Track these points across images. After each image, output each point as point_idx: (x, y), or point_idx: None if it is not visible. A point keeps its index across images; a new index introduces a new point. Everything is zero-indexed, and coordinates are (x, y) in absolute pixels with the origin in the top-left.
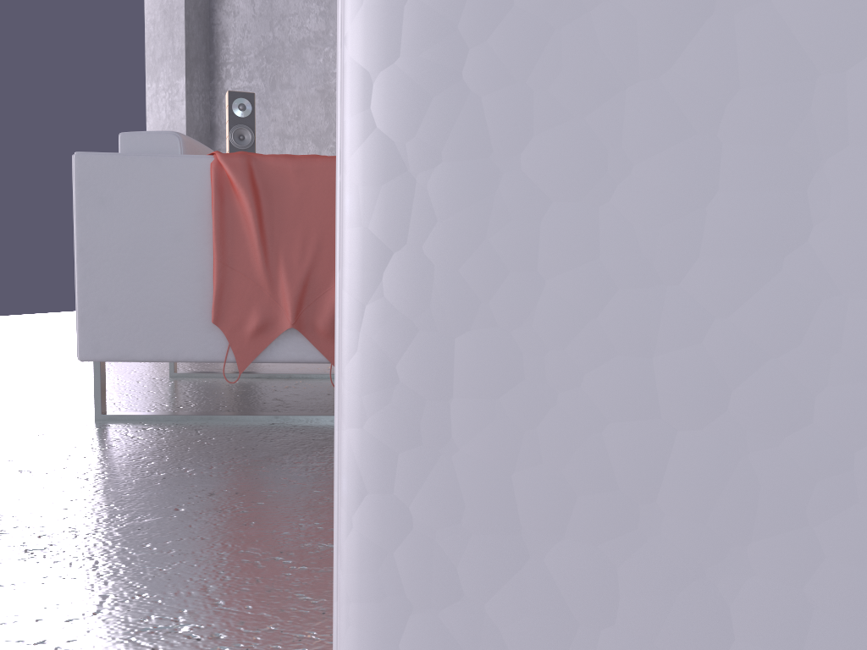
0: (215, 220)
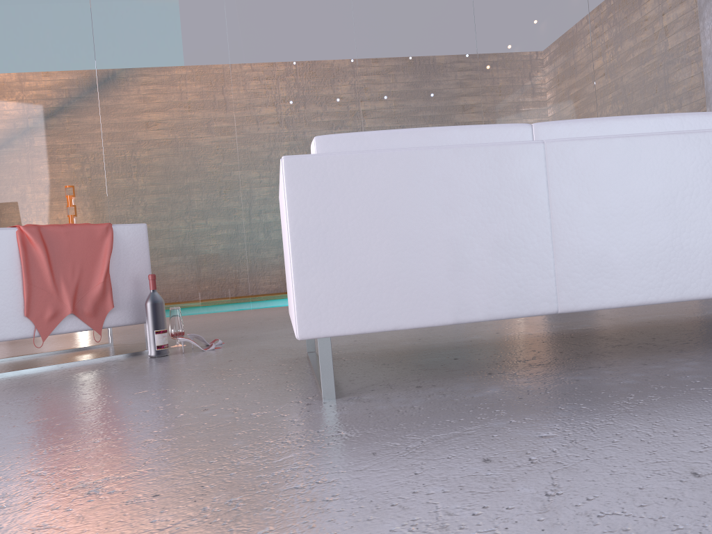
0: (23, 261)
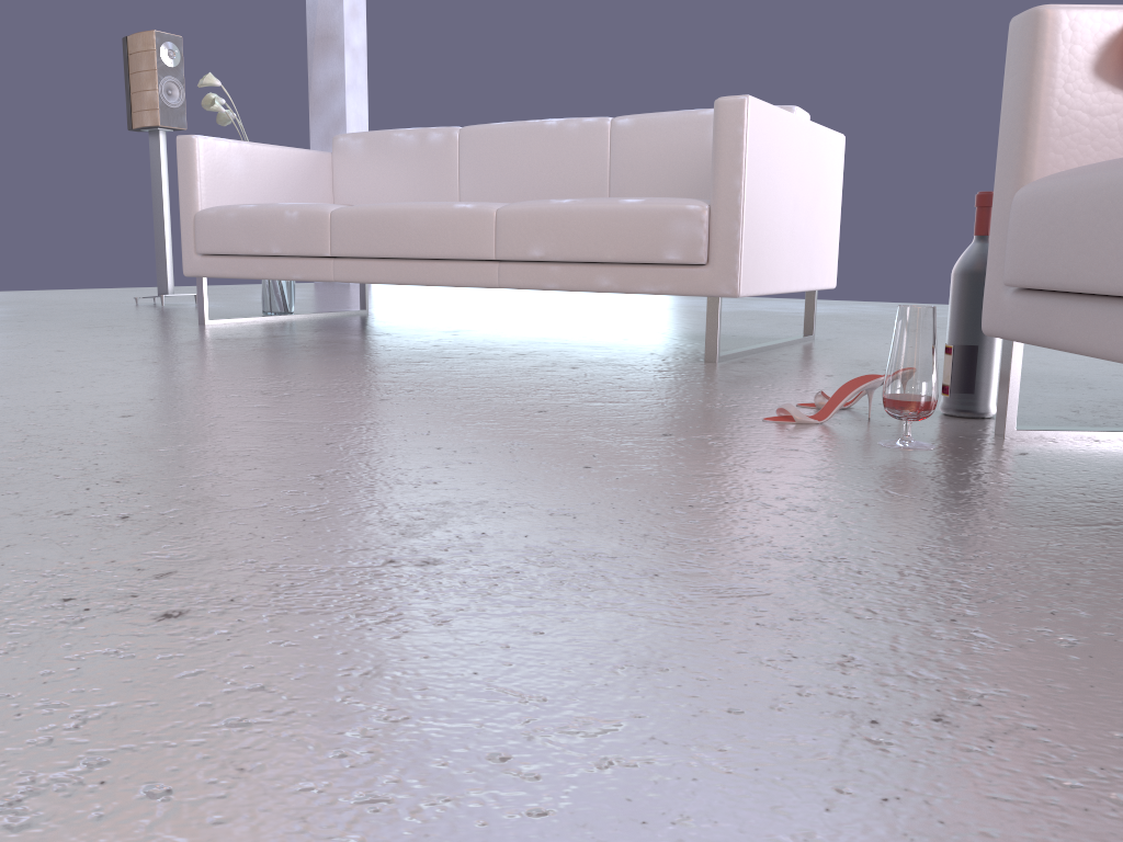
0: None
